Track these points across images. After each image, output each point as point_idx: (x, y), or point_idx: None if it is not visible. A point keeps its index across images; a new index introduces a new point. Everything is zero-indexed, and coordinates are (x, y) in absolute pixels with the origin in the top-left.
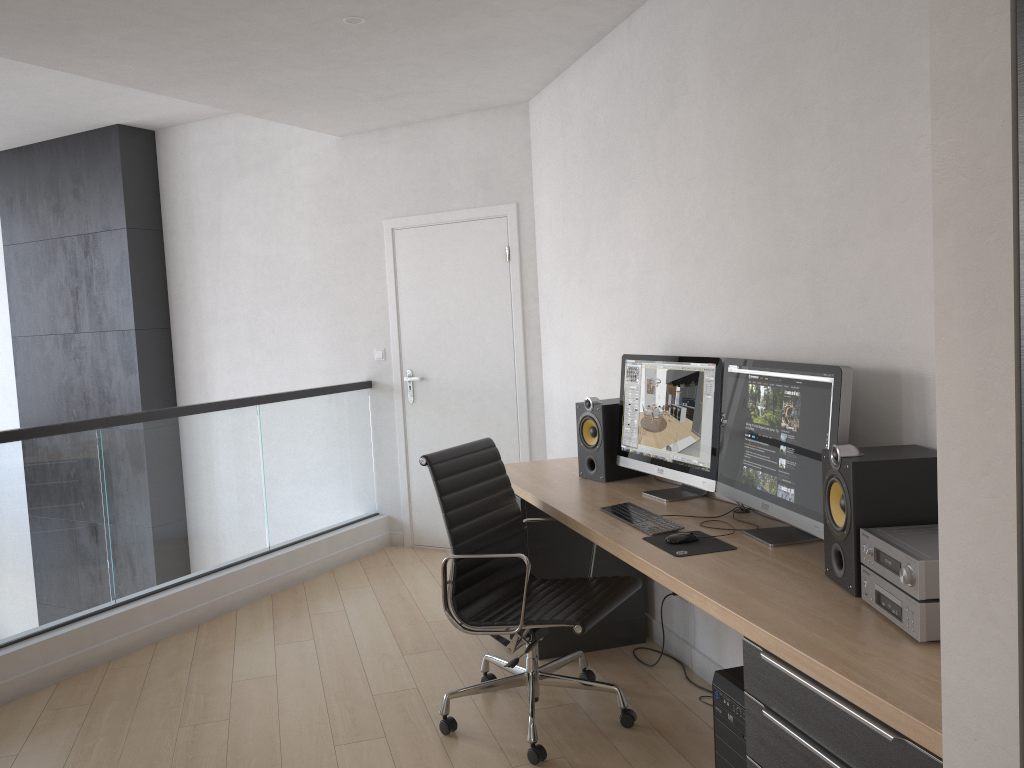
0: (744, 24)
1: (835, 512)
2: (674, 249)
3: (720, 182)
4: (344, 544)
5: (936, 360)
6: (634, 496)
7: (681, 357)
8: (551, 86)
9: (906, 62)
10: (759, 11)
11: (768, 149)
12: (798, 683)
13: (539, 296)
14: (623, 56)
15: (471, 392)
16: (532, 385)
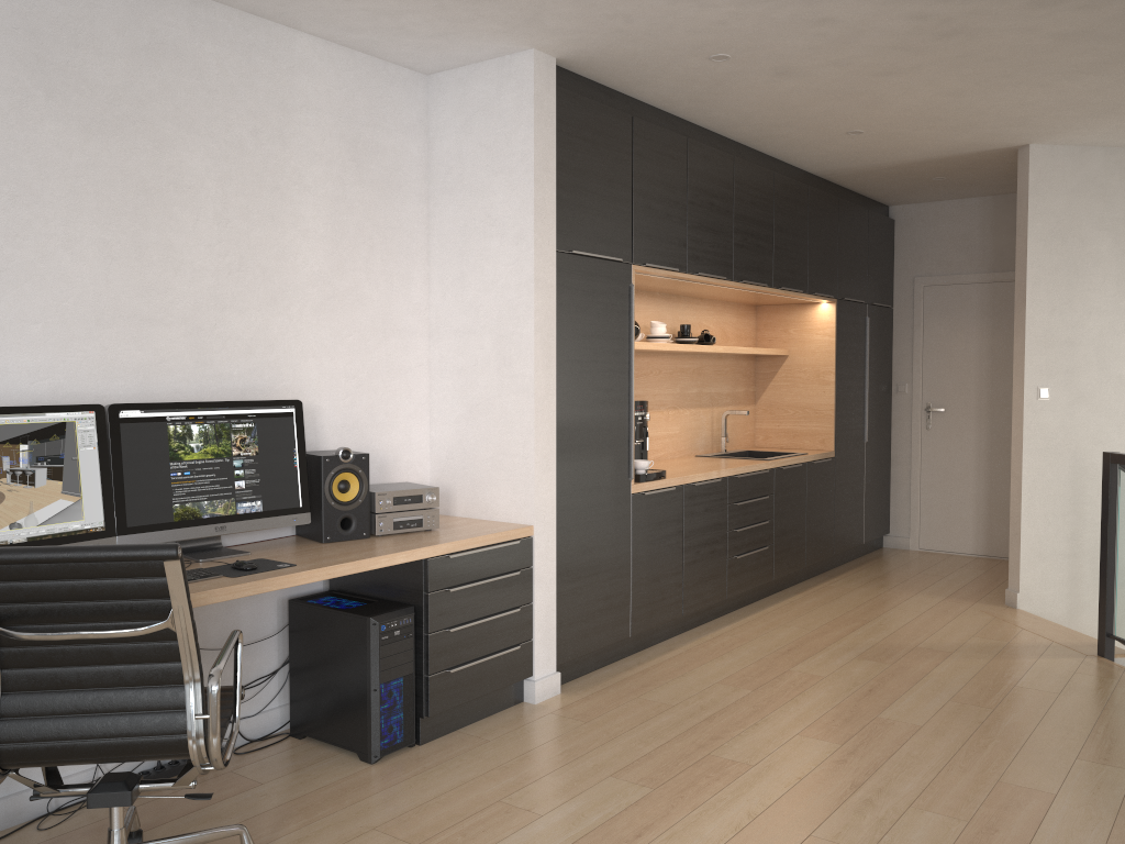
0: (97, 63)
1: (337, 494)
2: None
3: (40, 206)
4: None
5: (534, 380)
6: None
7: (25, 407)
8: None
9: (289, 202)
10: (124, 67)
11: (134, 203)
12: (468, 556)
13: None
14: None
15: None
16: None
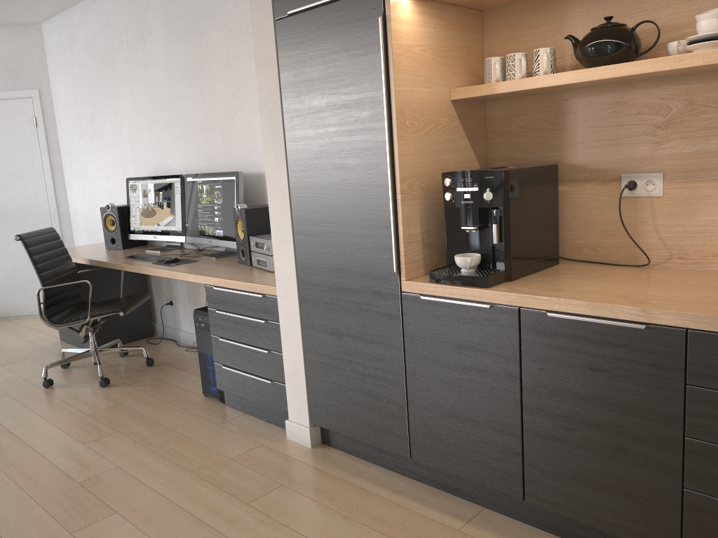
0: (180, 5)
1: (240, 234)
2: (151, 119)
3: (174, 85)
4: None
5: (264, 156)
6: (142, 252)
7: (161, 176)
8: (59, 16)
9: None
10: None
11: (198, 70)
12: (229, 293)
13: (61, 149)
14: (110, 7)
15: (16, 213)
16: (61, 206)
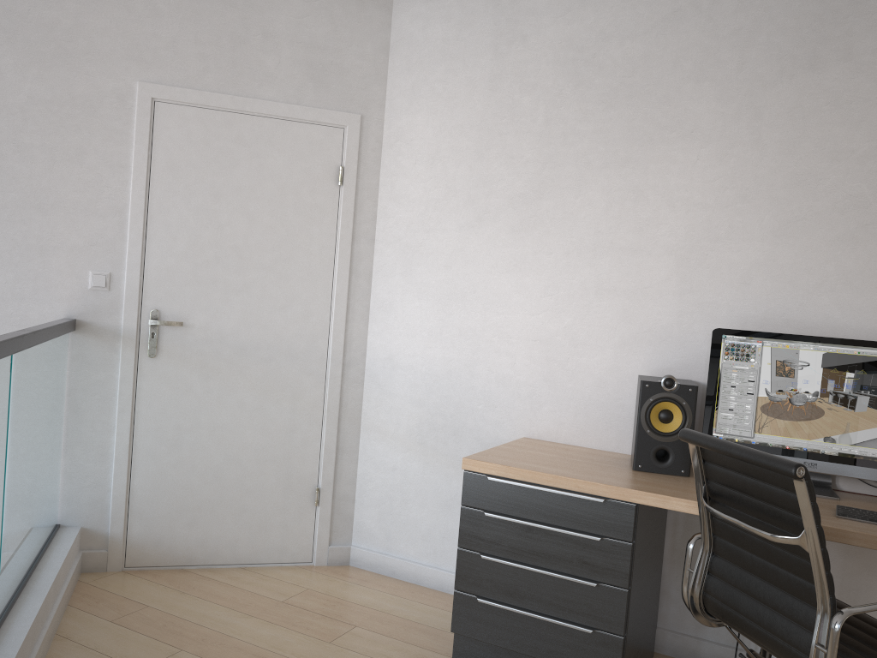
0: None
1: None
2: (786, 221)
3: None
4: (60, 585)
5: None
6: None
7: (857, 341)
8: None
9: None
10: None
11: None
12: None
13: (378, 237)
14: None
15: (259, 349)
16: (351, 345)
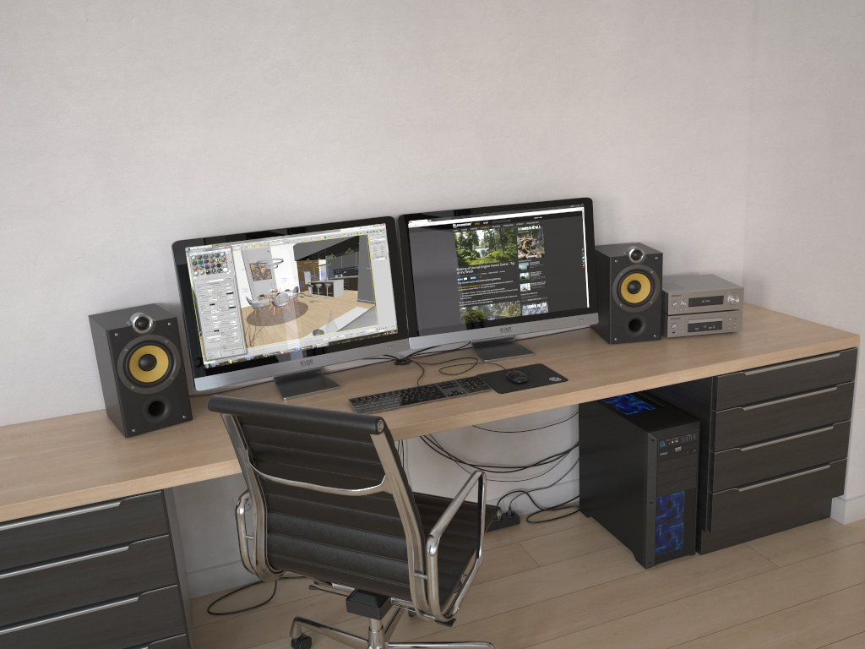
0: None
1: (626, 296)
2: (217, 97)
3: (330, 25)
4: None
5: None
6: (296, 403)
7: (321, 225)
8: None
9: None
10: None
11: (419, 6)
12: (769, 372)
13: None
14: None
15: None
16: None
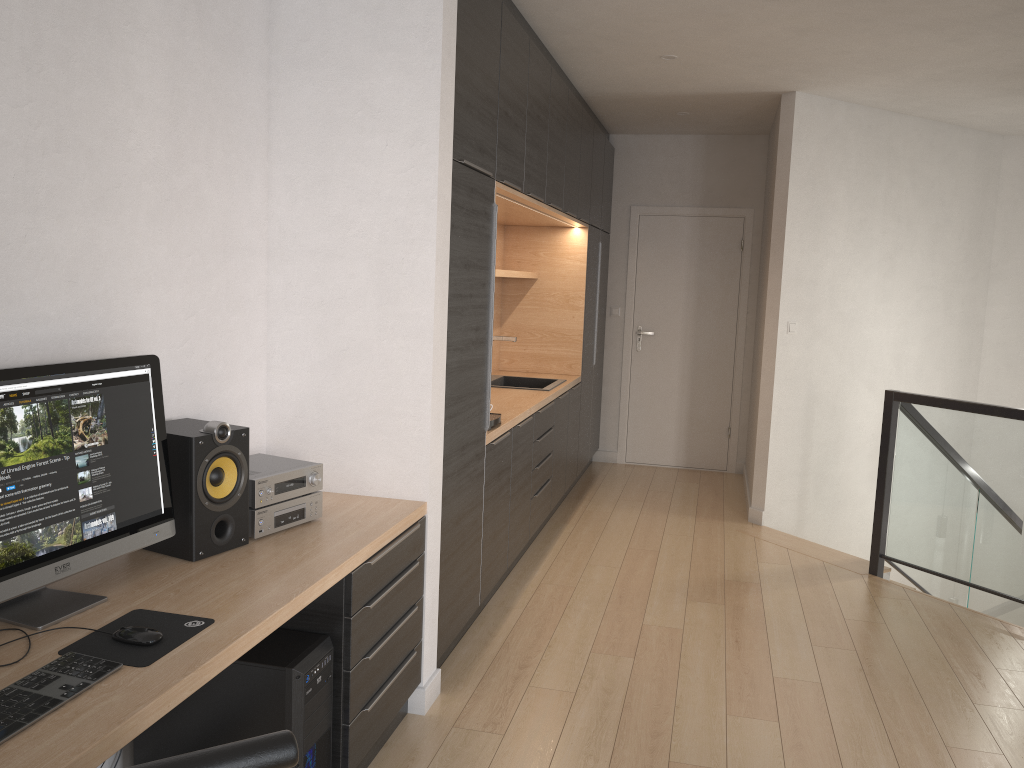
0: None
1: (210, 490)
2: None
3: None
4: None
5: (433, 322)
6: None
7: None
8: None
9: (119, 49)
10: None
11: None
12: (382, 557)
13: None
14: None
15: None
16: None
